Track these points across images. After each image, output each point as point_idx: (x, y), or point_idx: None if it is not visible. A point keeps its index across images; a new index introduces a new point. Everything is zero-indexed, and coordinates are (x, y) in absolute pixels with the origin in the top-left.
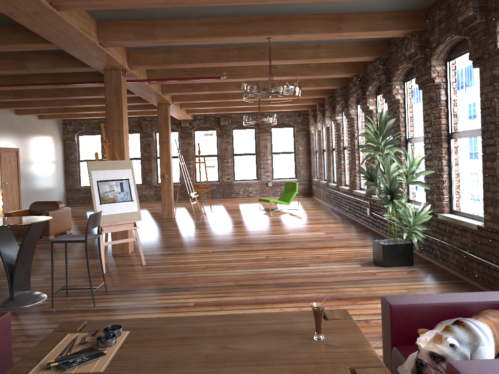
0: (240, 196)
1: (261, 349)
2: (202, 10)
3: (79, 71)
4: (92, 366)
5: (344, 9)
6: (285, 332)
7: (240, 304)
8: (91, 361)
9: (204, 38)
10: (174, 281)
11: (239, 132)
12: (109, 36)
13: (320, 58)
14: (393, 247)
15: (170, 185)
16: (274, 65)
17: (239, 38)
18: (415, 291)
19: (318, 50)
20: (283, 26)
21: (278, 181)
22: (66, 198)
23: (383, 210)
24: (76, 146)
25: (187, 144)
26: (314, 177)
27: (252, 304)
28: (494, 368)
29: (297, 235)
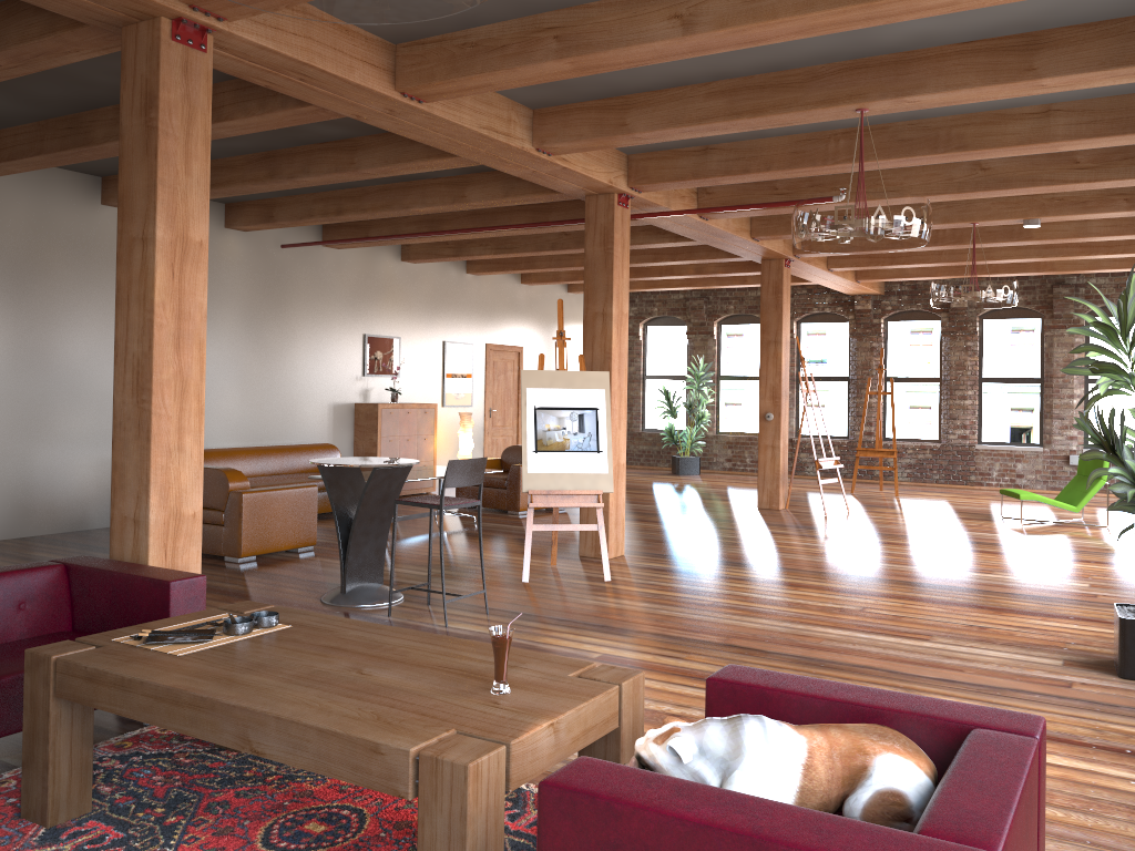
0: (991, 483)
1: (394, 683)
2: (703, 68)
3: (550, 200)
4: (181, 648)
5: (1037, 23)
6: (472, 674)
7: (680, 674)
8: (190, 644)
9: (718, 122)
10: (618, 616)
11: (999, 325)
12: (550, 135)
13: (1053, 140)
14: None
15: (779, 437)
16: (981, 163)
17: (792, 115)
18: (1114, 738)
19: (1048, 122)
20: (888, 79)
21: None
22: None
23: None
24: (640, 347)
25: (867, 350)
26: None
27: (701, 678)
28: (627, 782)
29: (1008, 579)
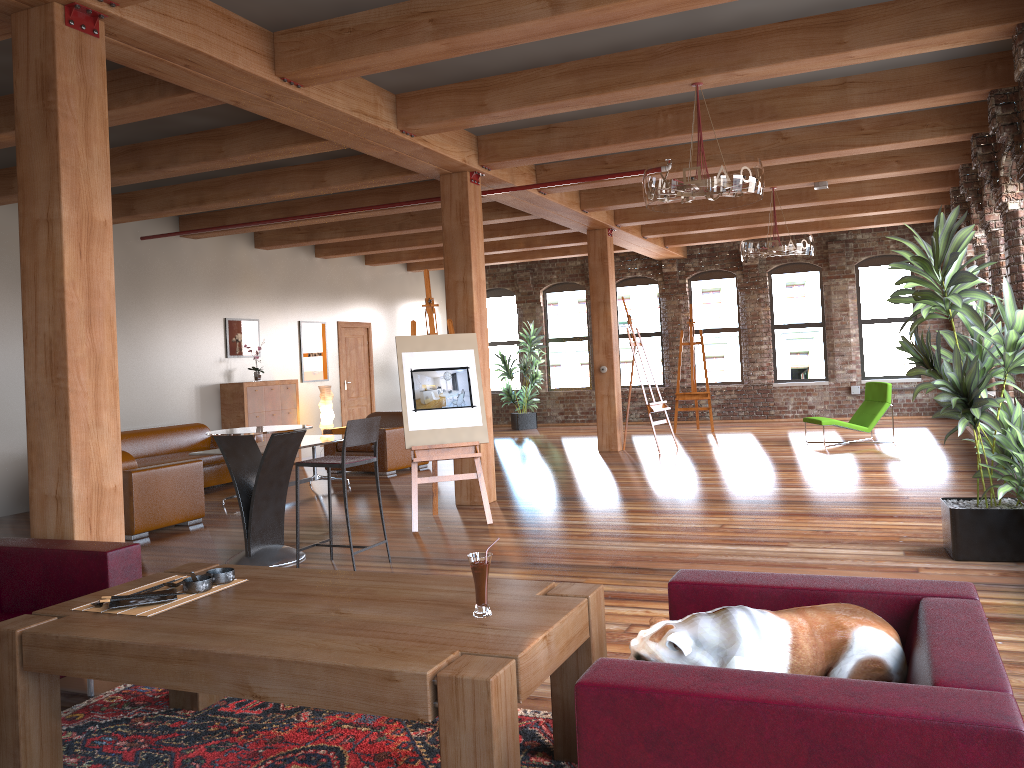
0: (788, 416)
1: (376, 618)
2: (556, 50)
3: (406, 181)
4: (147, 609)
5: (845, 2)
6: (447, 603)
7: None
8: (155, 605)
9: (570, 99)
10: (511, 552)
11: (785, 278)
12: (413, 117)
13: (850, 108)
14: (977, 516)
15: (613, 386)
16: (782, 133)
17: (635, 90)
18: None
19: (845, 93)
20: (720, 56)
21: None
22: None
23: None
24: None
25: (675, 307)
26: None
27: (605, 598)
28: (656, 674)
29: (832, 491)
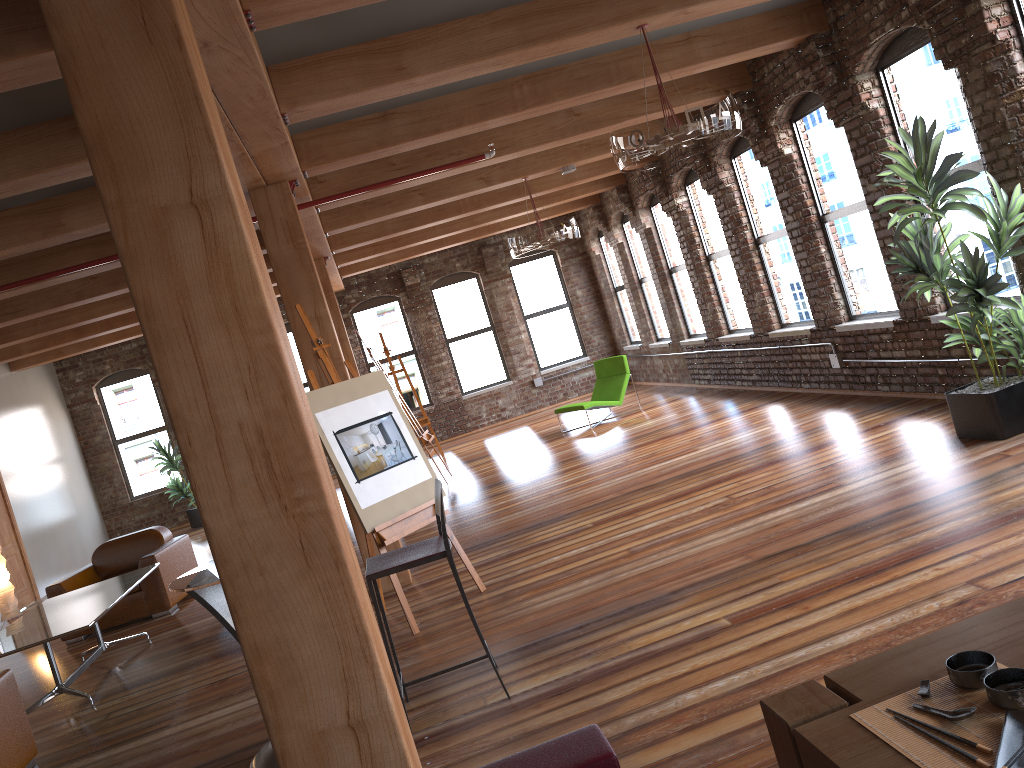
0: (485, 424)
1: None
2: None
3: None
4: None
5: None
6: None
7: (831, 587)
8: None
9: (514, 52)
10: (606, 597)
11: (446, 291)
12: (303, 94)
13: (700, 61)
14: (1009, 393)
15: None
16: (573, 110)
17: (584, 37)
18: None
19: (692, 47)
20: None
21: (552, 372)
22: (107, 533)
23: (880, 345)
24: (100, 412)
25: None
26: (625, 343)
27: (857, 579)
28: None
29: (721, 446)
